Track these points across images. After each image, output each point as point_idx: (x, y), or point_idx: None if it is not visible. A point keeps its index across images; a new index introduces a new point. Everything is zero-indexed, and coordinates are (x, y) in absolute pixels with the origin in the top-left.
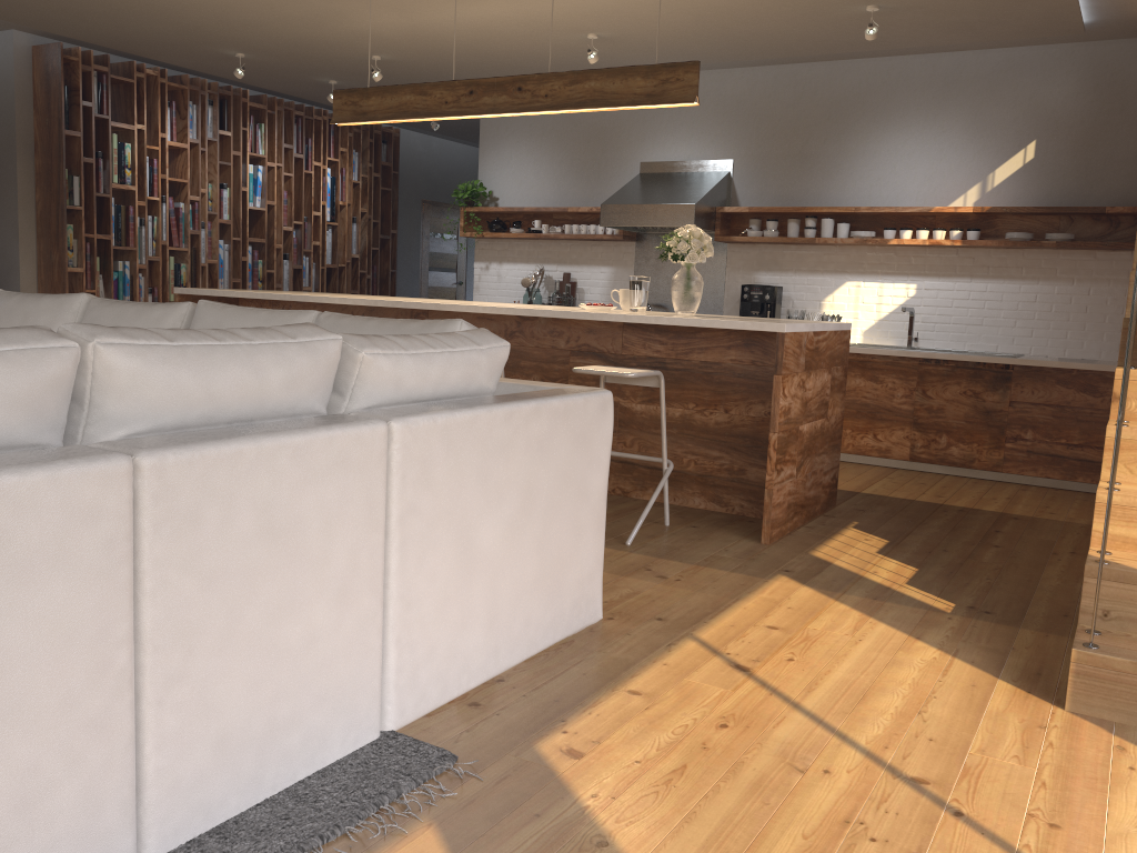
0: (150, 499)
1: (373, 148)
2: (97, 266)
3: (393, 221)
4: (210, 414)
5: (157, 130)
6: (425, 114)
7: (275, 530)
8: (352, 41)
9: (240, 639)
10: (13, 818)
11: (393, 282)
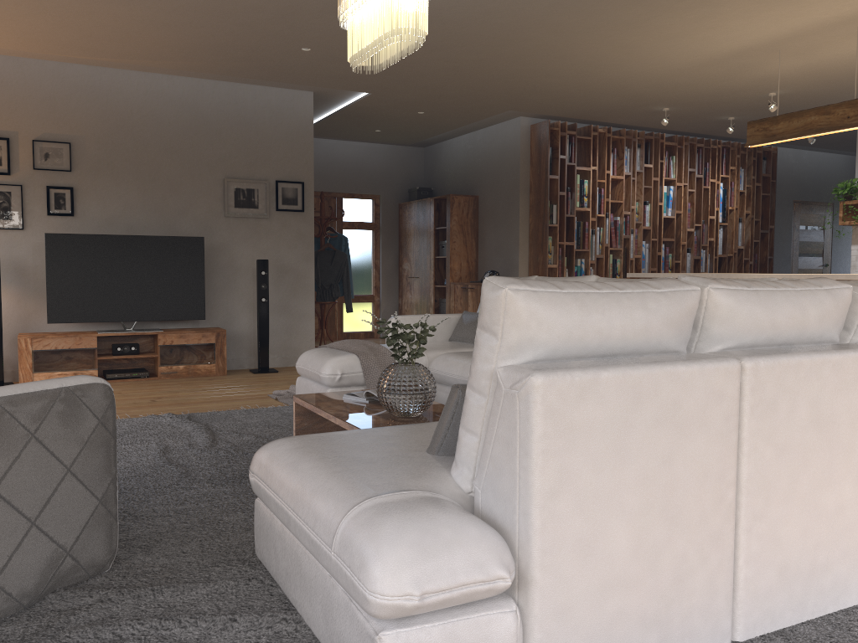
0: (749, 389)
1: (755, 164)
2: (564, 262)
3: (770, 219)
4: (771, 338)
5: (603, 169)
6: (828, 129)
7: (820, 421)
8: (755, 85)
9: (796, 497)
10: (673, 586)
11: (770, 266)
